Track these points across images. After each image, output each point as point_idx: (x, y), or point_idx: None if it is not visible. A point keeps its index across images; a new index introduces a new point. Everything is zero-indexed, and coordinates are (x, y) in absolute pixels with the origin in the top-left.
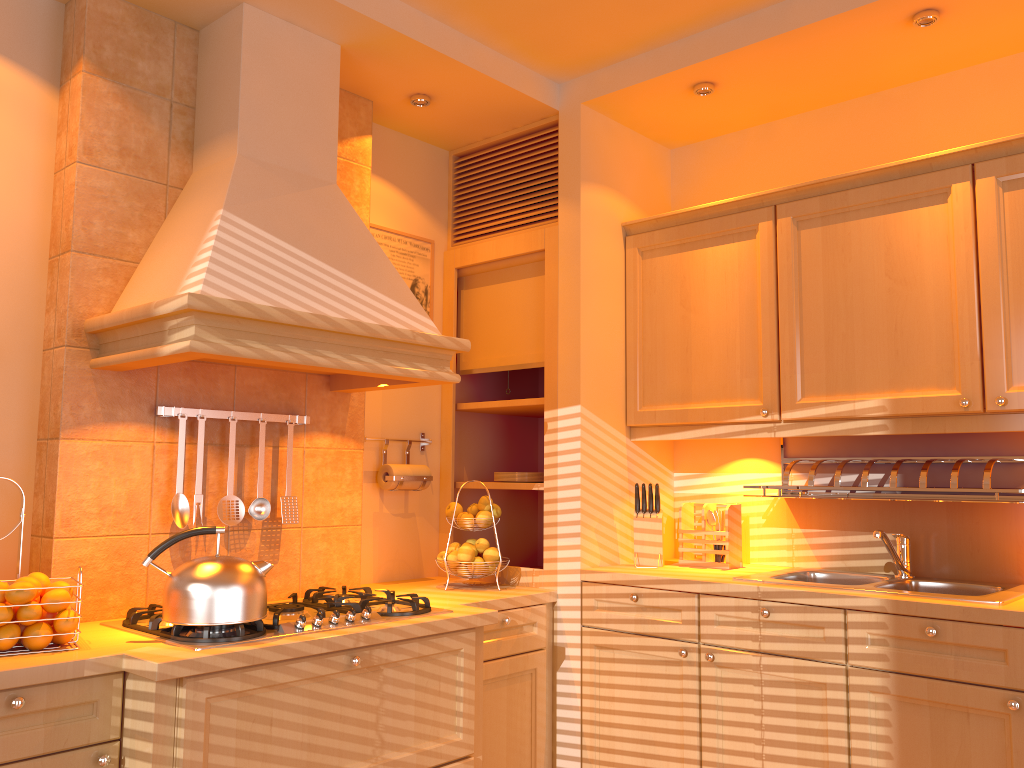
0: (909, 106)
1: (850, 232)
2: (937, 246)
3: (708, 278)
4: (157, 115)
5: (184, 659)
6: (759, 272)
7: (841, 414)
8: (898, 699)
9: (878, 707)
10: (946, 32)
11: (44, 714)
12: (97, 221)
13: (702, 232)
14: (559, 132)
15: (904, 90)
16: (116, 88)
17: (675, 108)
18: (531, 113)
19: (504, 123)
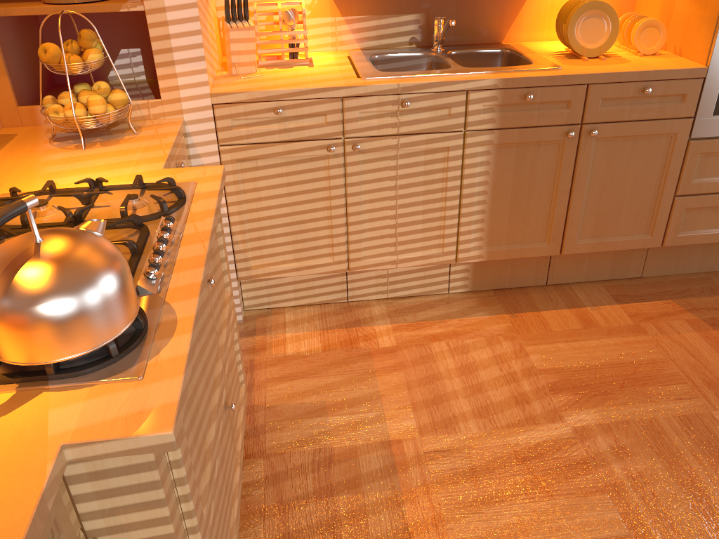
0: None
1: None
2: None
3: None
4: None
5: (178, 403)
6: None
7: None
8: (497, 146)
9: (483, 154)
10: None
11: None
12: None
13: None
14: None
15: None
16: None
17: None
18: None
19: None
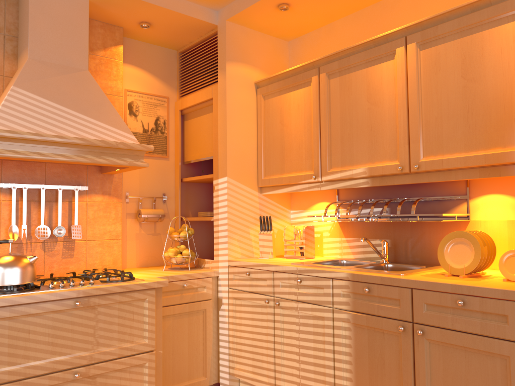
0: (394, 7)
1: (351, 79)
2: (390, 83)
3: (291, 108)
4: None
5: None
6: (312, 103)
7: (347, 176)
8: (354, 325)
9: (346, 329)
10: None
11: None
12: None
13: (288, 84)
14: (217, 36)
15: None
16: None
17: (276, 19)
18: (204, 27)
19: (194, 34)
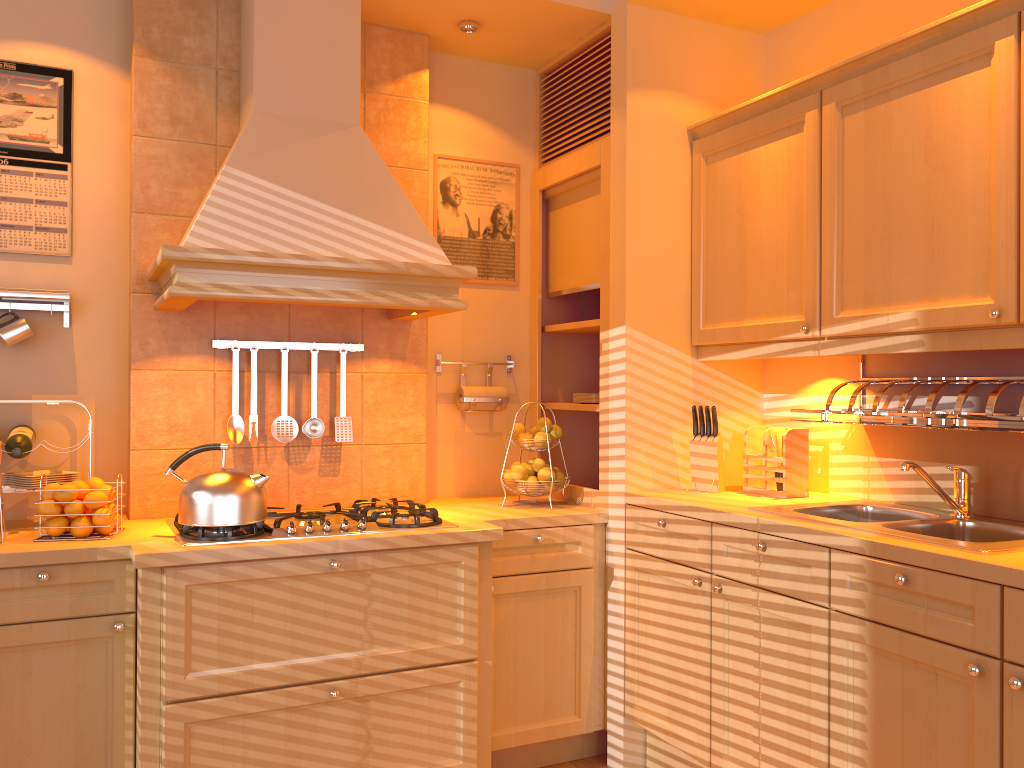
0: None
1: (891, 114)
2: (978, 121)
3: (761, 181)
4: (204, 83)
5: (160, 552)
6: (805, 170)
7: (875, 329)
8: (873, 650)
9: (856, 657)
10: None
11: (70, 587)
12: (153, 184)
13: (755, 129)
14: (611, 37)
15: None
16: (165, 65)
17: None
18: (585, 21)
19: (567, 35)
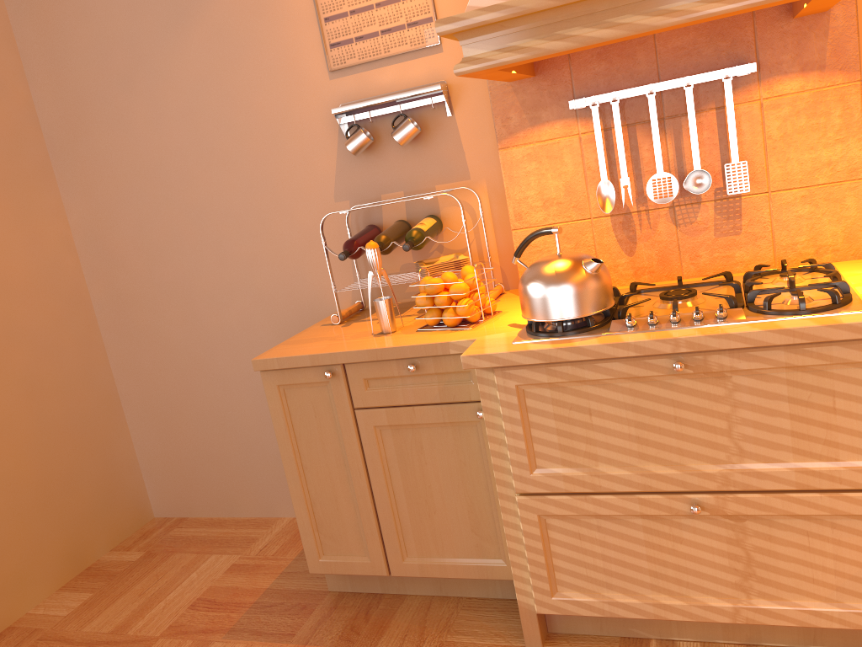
0: None
1: None
2: None
3: None
4: None
5: (482, 354)
6: None
7: None
8: None
9: None
10: None
11: (437, 376)
12: None
13: None
14: None
15: None
16: None
17: None
18: None
19: None
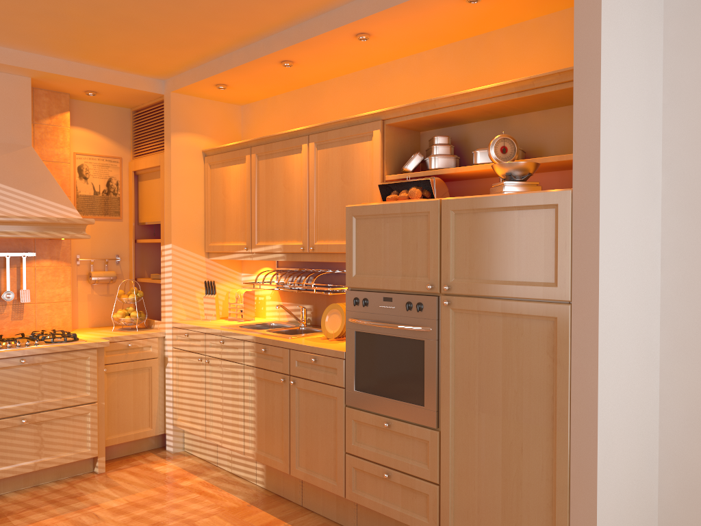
0: (320, 94)
1: (274, 163)
2: (298, 173)
3: (231, 181)
4: None
5: None
6: (246, 180)
7: (269, 251)
8: (257, 378)
9: (252, 382)
10: (307, 67)
11: None
12: None
13: (228, 158)
14: (164, 106)
15: (318, 85)
16: None
17: (220, 92)
18: (152, 95)
19: (144, 99)
